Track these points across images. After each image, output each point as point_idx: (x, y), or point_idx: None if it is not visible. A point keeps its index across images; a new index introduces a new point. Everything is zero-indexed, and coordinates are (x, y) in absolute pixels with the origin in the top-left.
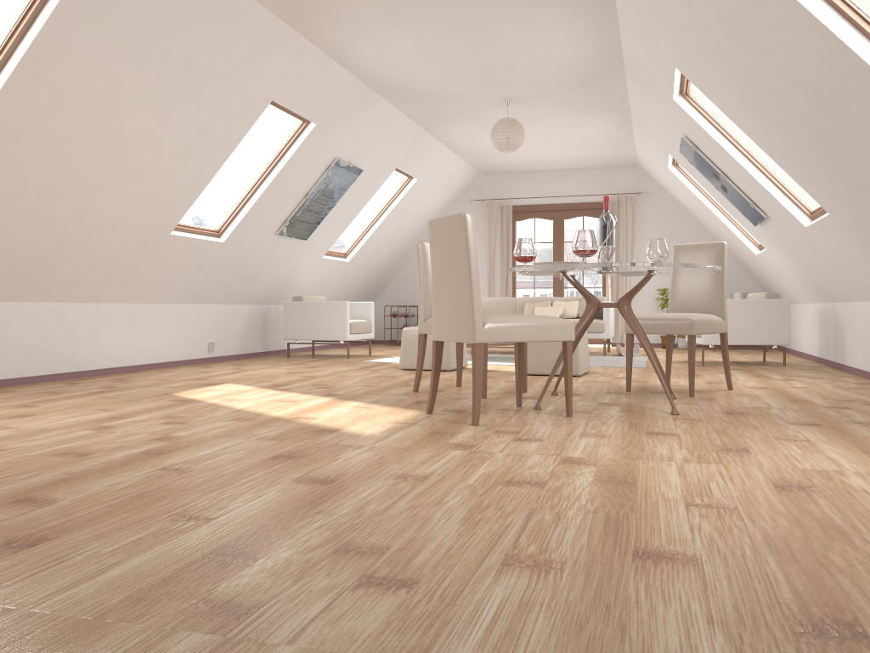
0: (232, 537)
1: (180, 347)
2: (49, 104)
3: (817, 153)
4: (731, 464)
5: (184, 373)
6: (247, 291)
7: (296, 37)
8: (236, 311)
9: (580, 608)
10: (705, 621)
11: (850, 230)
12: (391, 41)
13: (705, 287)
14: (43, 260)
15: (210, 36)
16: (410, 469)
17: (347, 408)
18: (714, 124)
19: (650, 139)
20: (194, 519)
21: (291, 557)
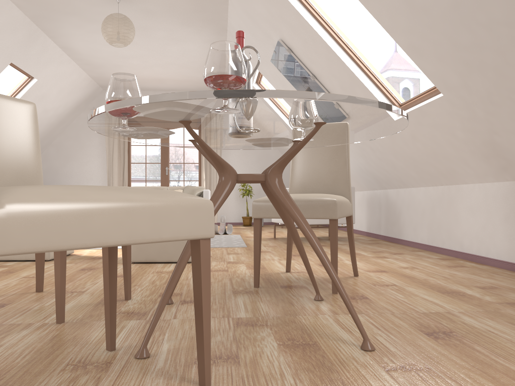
0: None
1: None
2: None
3: None
4: None
5: None
6: None
7: None
8: None
9: None
10: None
11: (466, 111)
12: None
13: (329, 167)
14: None
15: None
16: None
17: None
18: (317, 17)
19: None
20: None
21: None
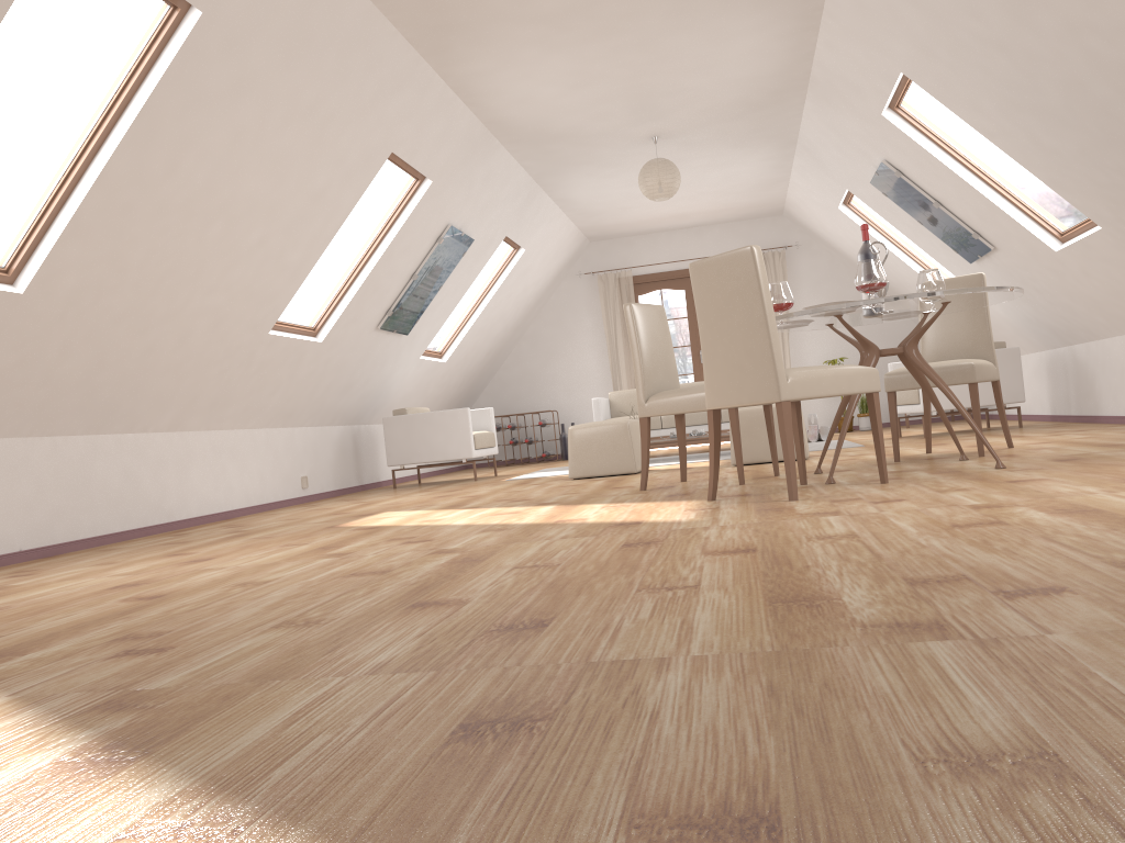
0: (762, 592)
1: (273, 484)
2: (165, 164)
3: (1108, 151)
4: None
5: (301, 512)
6: (338, 407)
7: (424, 69)
8: (326, 435)
9: None
10: None
11: None
12: (539, 67)
13: (966, 329)
14: (132, 376)
15: (339, 70)
16: (817, 533)
17: (598, 509)
18: (934, 140)
19: (819, 173)
20: (674, 588)
21: (873, 593)
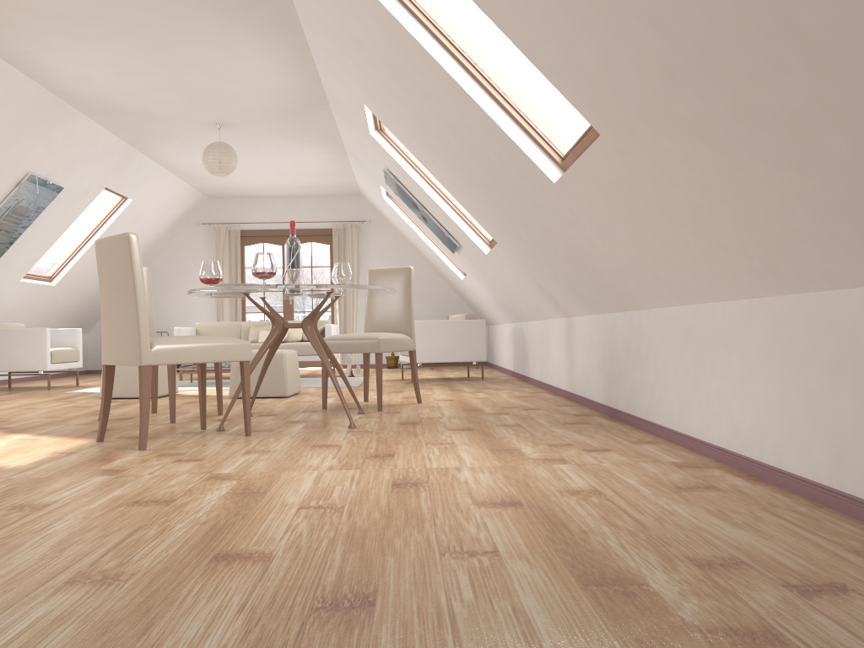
0: None
1: None
2: None
3: (476, 188)
4: (369, 468)
5: None
6: None
7: None
8: None
9: (119, 614)
10: (236, 610)
11: (514, 257)
12: (79, 54)
13: (396, 309)
14: None
15: None
16: (35, 499)
17: (7, 441)
18: (406, 159)
19: (364, 170)
20: None
21: None
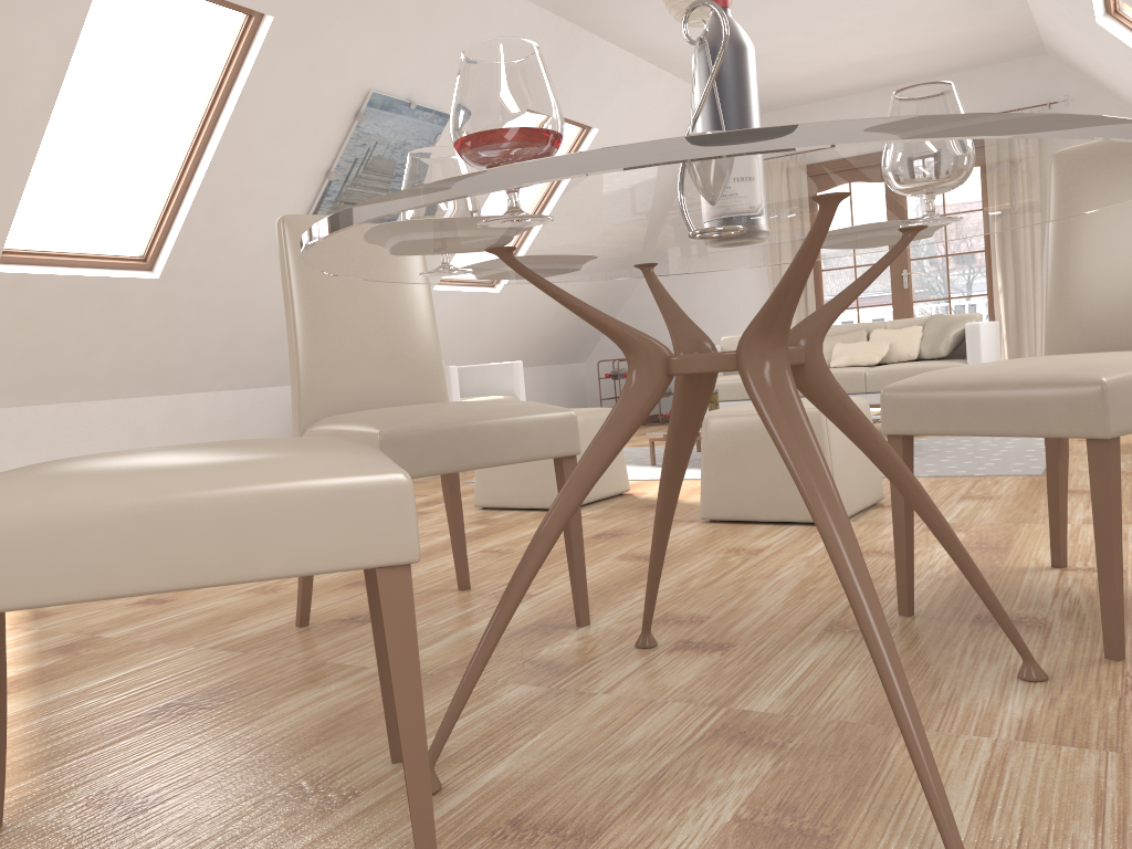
0: None
1: None
2: None
3: None
4: None
5: None
6: (279, 362)
7: None
8: (266, 399)
9: None
10: None
11: None
12: None
13: None
14: None
15: None
16: None
17: None
18: None
19: None
20: None
21: None
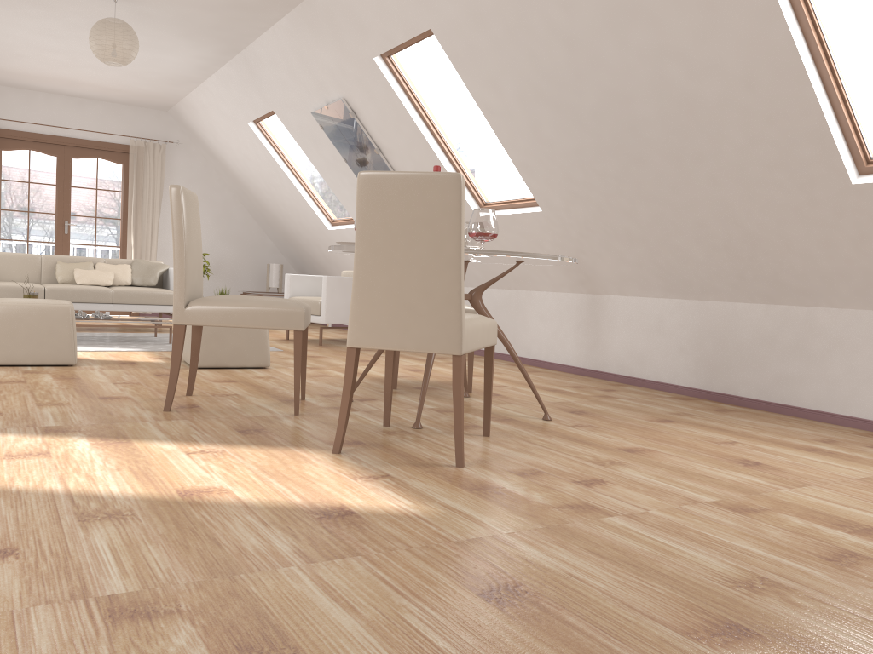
0: None
1: None
2: None
3: (605, 157)
4: (816, 483)
5: None
6: None
7: None
8: None
9: None
10: None
11: (561, 229)
12: None
13: None
14: None
15: None
16: (703, 569)
17: (189, 458)
18: (411, 97)
19: (248, 88)
20: None
21: None
